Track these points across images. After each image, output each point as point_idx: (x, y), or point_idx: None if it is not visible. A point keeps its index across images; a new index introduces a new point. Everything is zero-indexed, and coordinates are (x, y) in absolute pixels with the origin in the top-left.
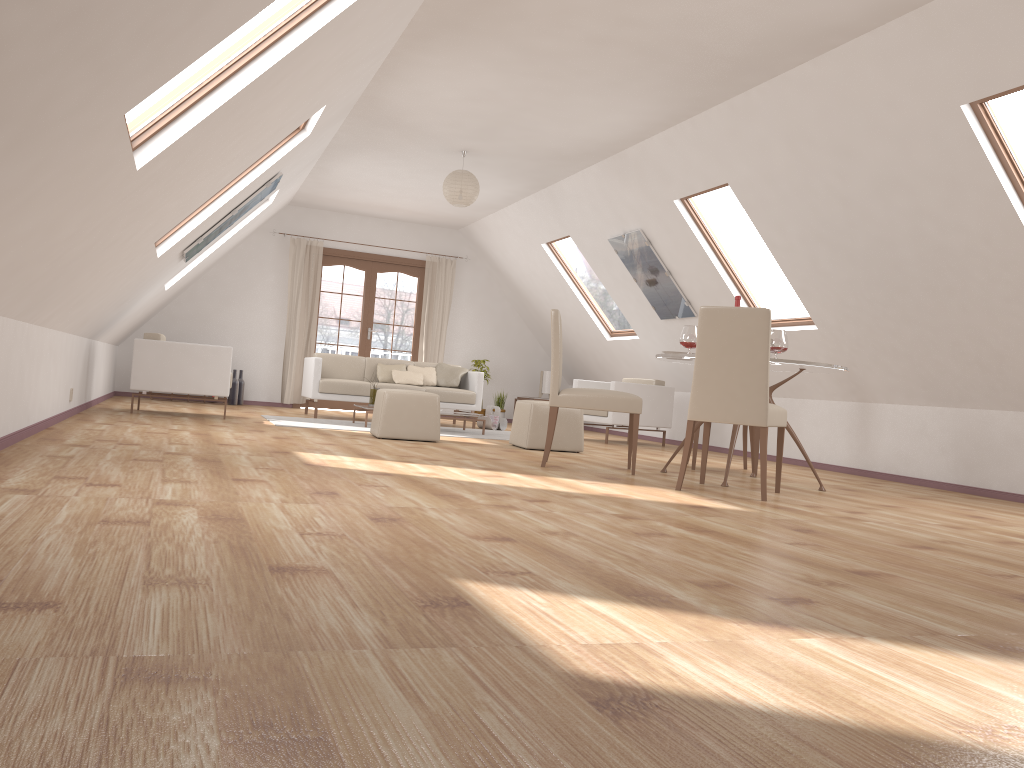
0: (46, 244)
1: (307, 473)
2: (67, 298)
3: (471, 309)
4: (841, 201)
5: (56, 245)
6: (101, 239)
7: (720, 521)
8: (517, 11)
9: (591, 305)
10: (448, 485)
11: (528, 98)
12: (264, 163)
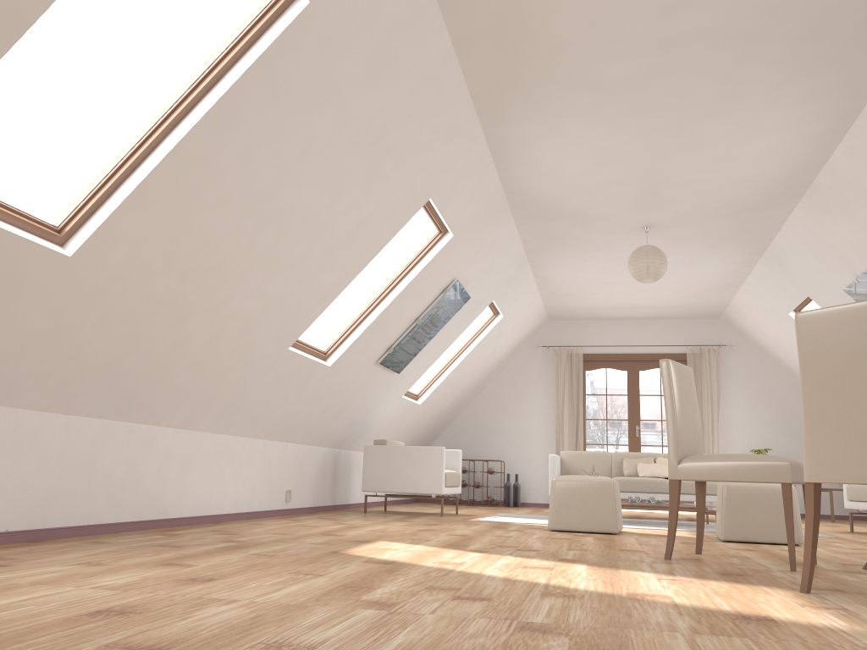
0: (8, 336)
1: (287, 560)
2: (189, 401)
3: (744, 396)
4: None
5: (37, 338)
6: (141, 337)
7: (712, 645)
8: (550, 42)
9: None
10: (417, 576)
11: (653, 145)
12: (414, 269)
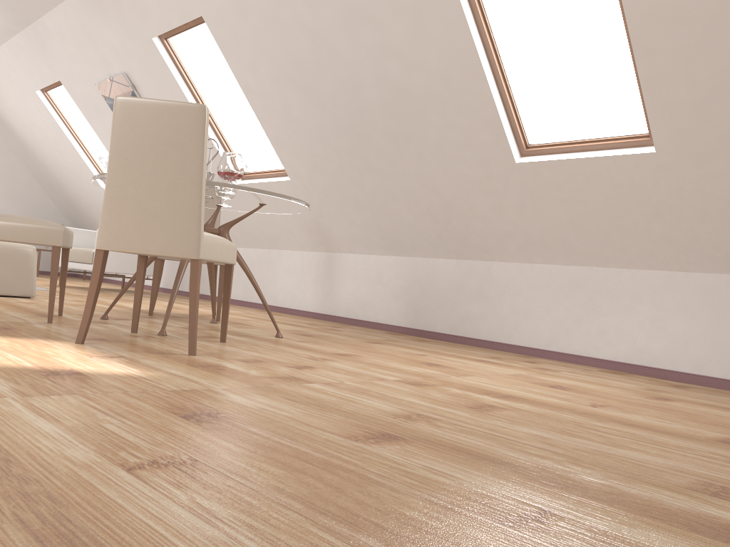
0: None
1: None
2: None
3: None
4: (311, 36)
5: None
6: None
7: (54, 407)
8: None
9: (91, 158)
10: None
11: None
12: None
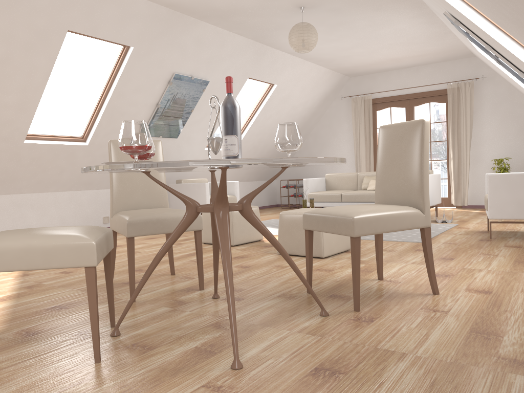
0: None
1: None
2: None
3: (495, 117)
4: None
5: None
6: None
7: None
8: None
9: None
10: None
11: None
12: (117, 75)
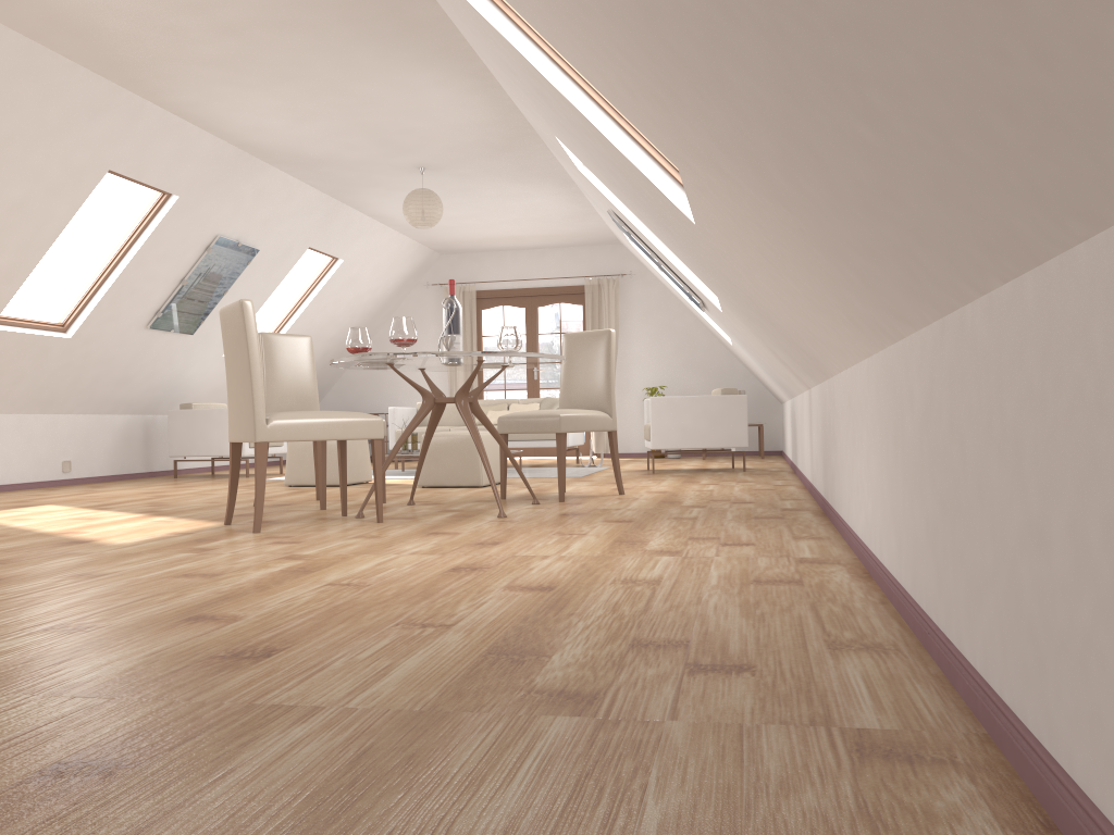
0: None
1: None
2: None
3: (646, 330)
4: (565, 129)
5: None
6: None
7: None
8: (120, 33)
9: None
10: None
11: (329, 103)
12: (144, 233)
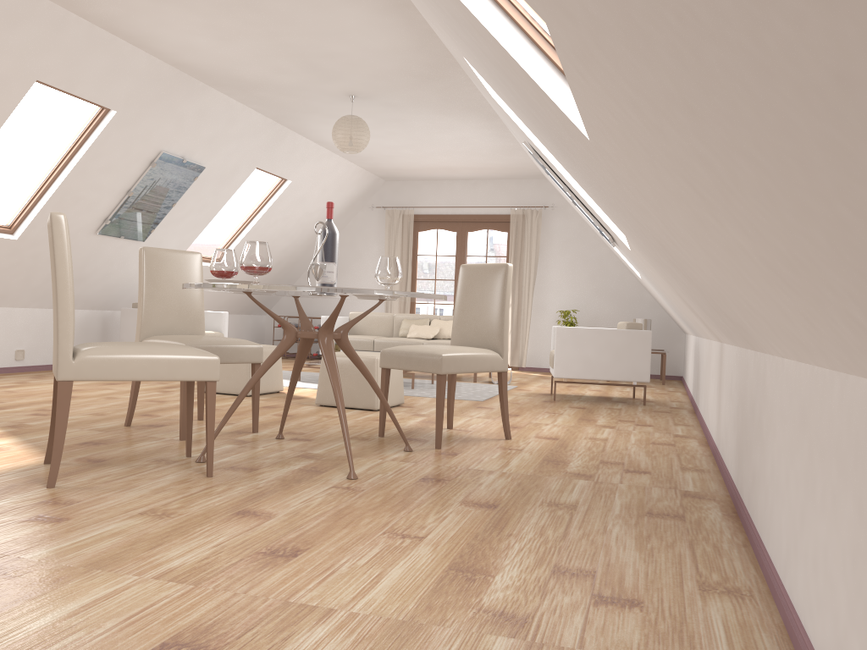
0: None
1: None
2: None
3: (564, 258)
4: (459, 37)
5: None
6: None
7: None
8: None
9: None
10: None
11: (247, 21)
12: (84, 145)
